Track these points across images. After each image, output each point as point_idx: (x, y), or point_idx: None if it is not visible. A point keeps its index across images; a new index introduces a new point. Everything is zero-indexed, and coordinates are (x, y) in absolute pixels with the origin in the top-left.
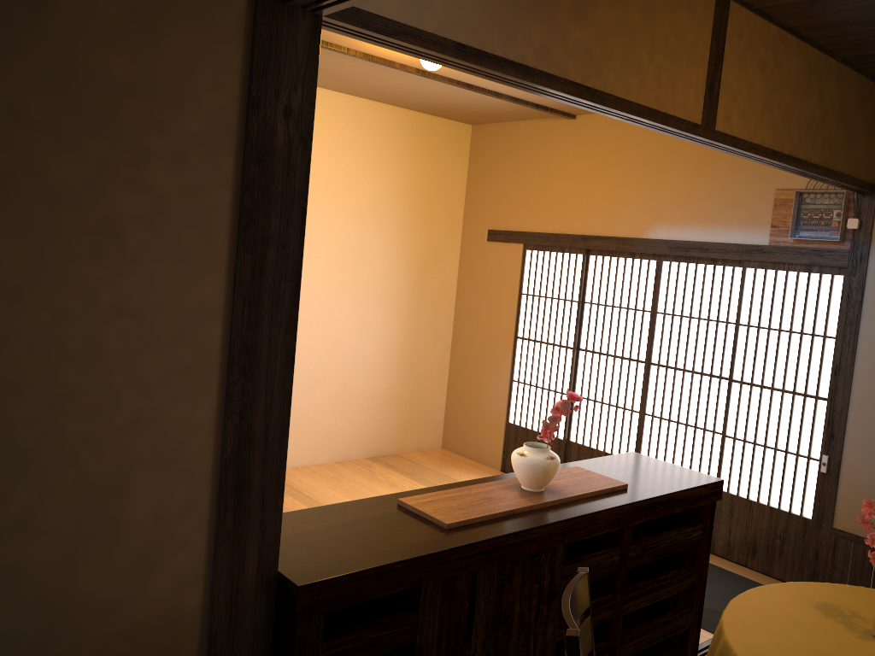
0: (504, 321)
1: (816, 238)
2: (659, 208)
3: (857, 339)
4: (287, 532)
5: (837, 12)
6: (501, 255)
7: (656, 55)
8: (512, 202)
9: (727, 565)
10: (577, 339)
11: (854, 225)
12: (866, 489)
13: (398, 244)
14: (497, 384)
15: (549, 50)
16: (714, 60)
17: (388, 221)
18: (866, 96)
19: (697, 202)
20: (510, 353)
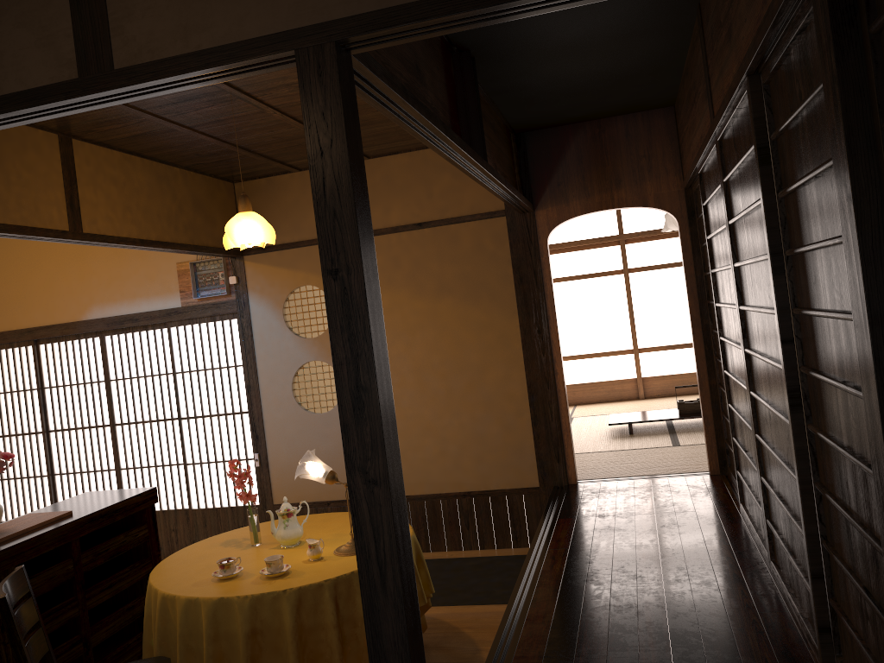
0: None
1: (213, 295)
2: (91, 293)
3: (256, 362)
4: None
5: (156, 141)
6: None
7: (14, 187)
8: None
9: None
10: (45, 423)
11: (234, 281)
12: (286, 467)
13: None
14: None
15: None
16: (69, 182)
17: None
18: (214, 189)
19: (121, 282)
20: None
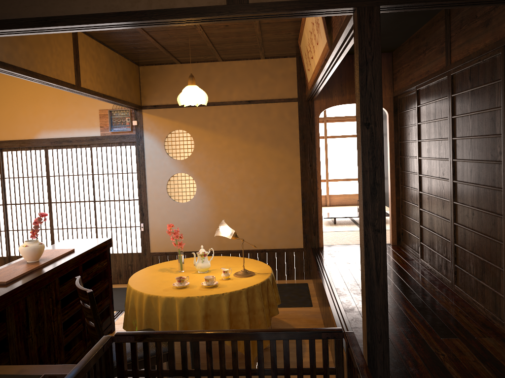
0: None
1: (121, 130)
2: (41, 123)
3: (145, 171)
4: None
5: (120, 37)
6: None
7: (54, 55)
8: None
9: None
10: (4, 199)
11: (136, 123)
12: (160, 232)
13: None
14: None
15: (12, 55)
16: (76, 56)
17: None
18: (131, 68)
19: (61, 118)
20: None
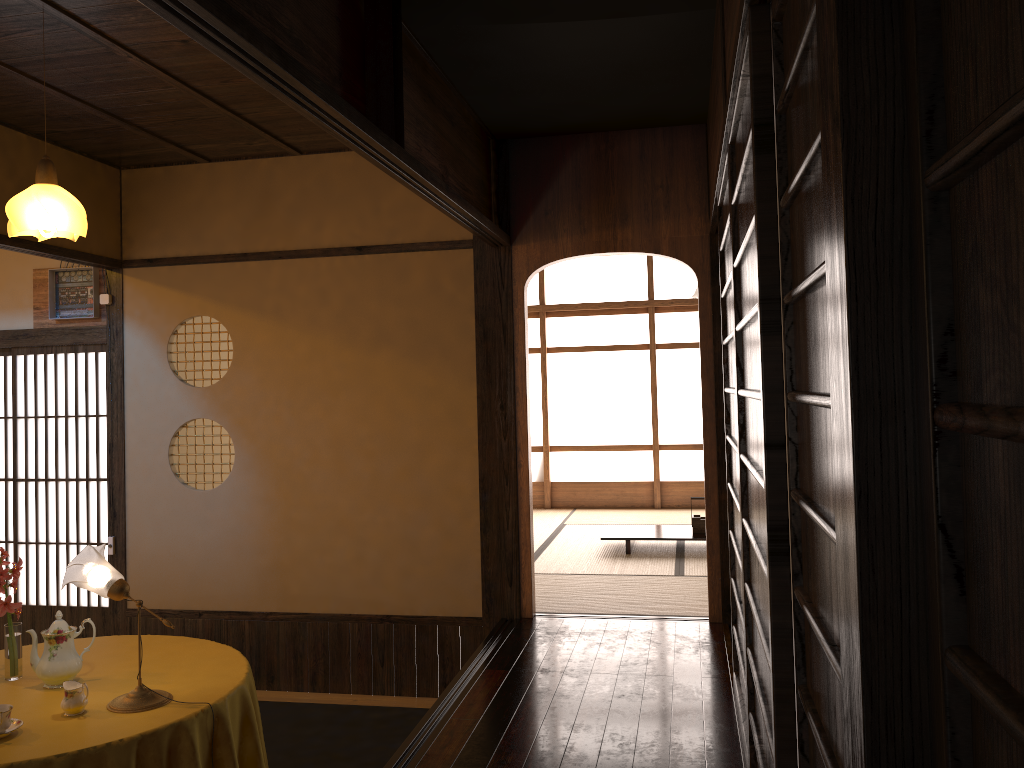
0: None
1: (76, 317)
2: None
3: (124, 413)
4: None
5: None
6: None
7: None
8: None
9: None
10: None
11: (107, 301)
12: (150, 560)
13: None
14: None
15: None
16: None
17: None
18: (86, 173)
19: None
20: None
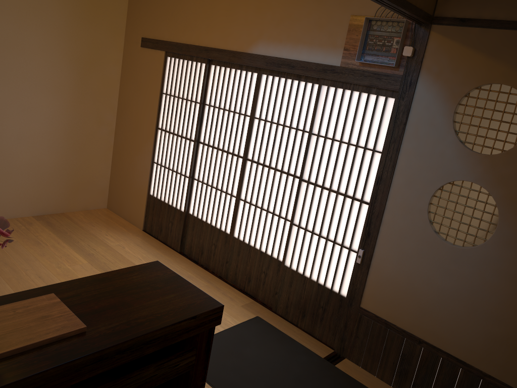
0: (149, 114)
1: (377, 63)
2: (262, 27)
3: (398, 156)
4: None
5: None
6: (149, 60)
7: None
8: (159, 15)
9: (282, 325)
10: (197, 134)
11: (409, 53)
12: (388, 280)
13: (60, 42)
14: (143, 164)
15: None
16: None
17: (48, 21)
18: None
19: (290, 23)
20: (152, 140)
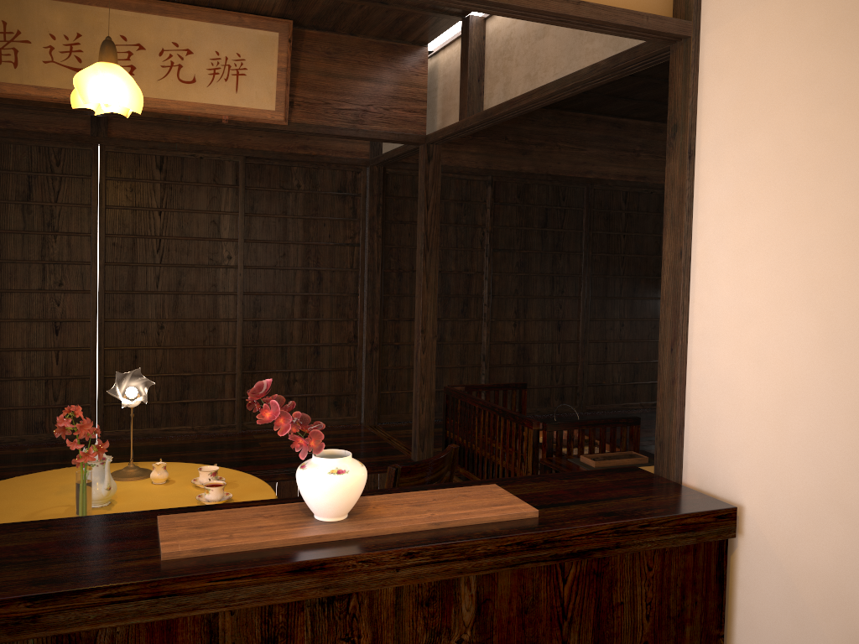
0: None
1: None
2: None
3: None
4: (660, 496)
5: None
6: None
7: None
8: None
9: None
10: None
11: None
12: None
13: None
14: None
15: None
16: None
17: None
18: None
19: None
20: None
